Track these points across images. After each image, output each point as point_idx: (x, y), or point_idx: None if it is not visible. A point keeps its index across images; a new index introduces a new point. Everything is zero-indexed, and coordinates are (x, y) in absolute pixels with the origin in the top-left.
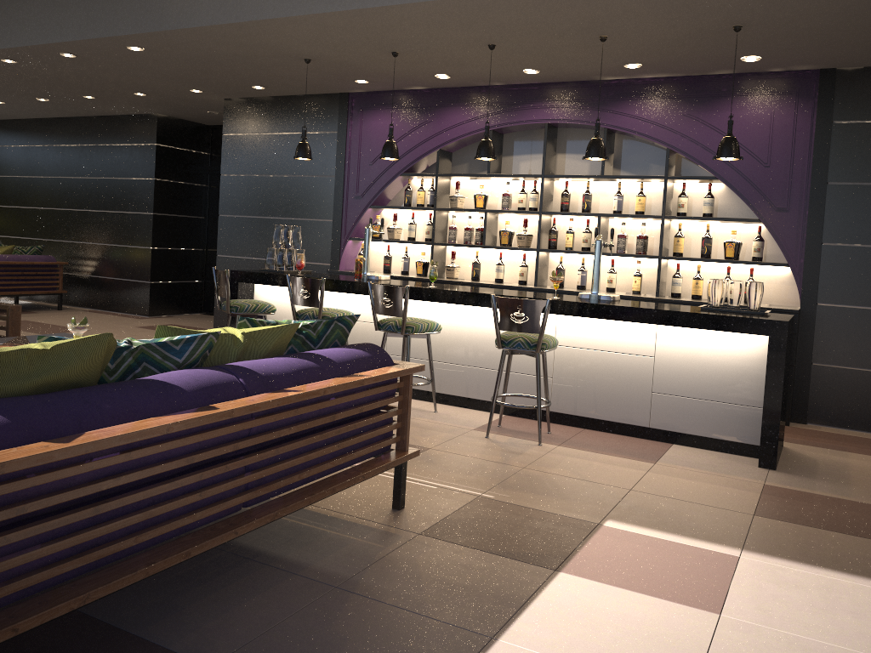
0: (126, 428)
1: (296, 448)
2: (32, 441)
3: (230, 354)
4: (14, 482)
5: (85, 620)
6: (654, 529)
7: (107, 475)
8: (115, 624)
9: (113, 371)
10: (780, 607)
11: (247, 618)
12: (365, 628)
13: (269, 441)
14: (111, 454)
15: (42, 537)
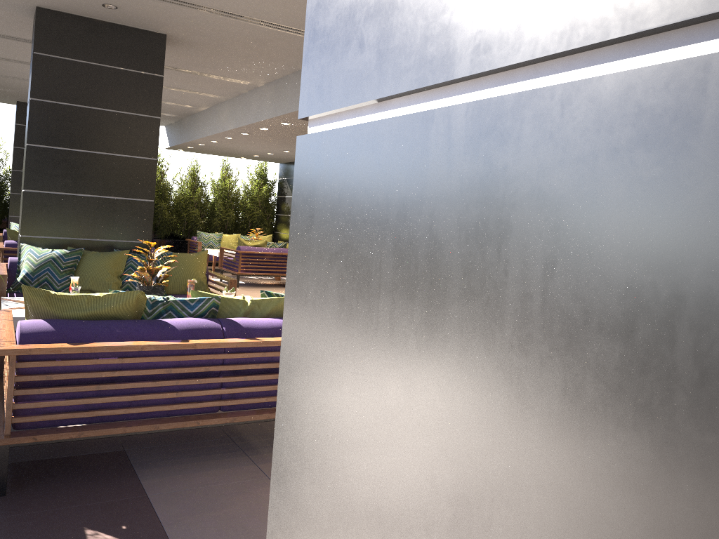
0: (116, 343)
1: (264, 379)
2: (63, 342)
3: (239, 313)
4: (45, 361)
5: (122, 457)
6: None
7: (110, 369)
8: (132, 463)
9: (150, 314)
10: None
11: (197, 479)
12: (252, 503)
13: (246, 371)
14: (111, 357)
15: (66, 396)
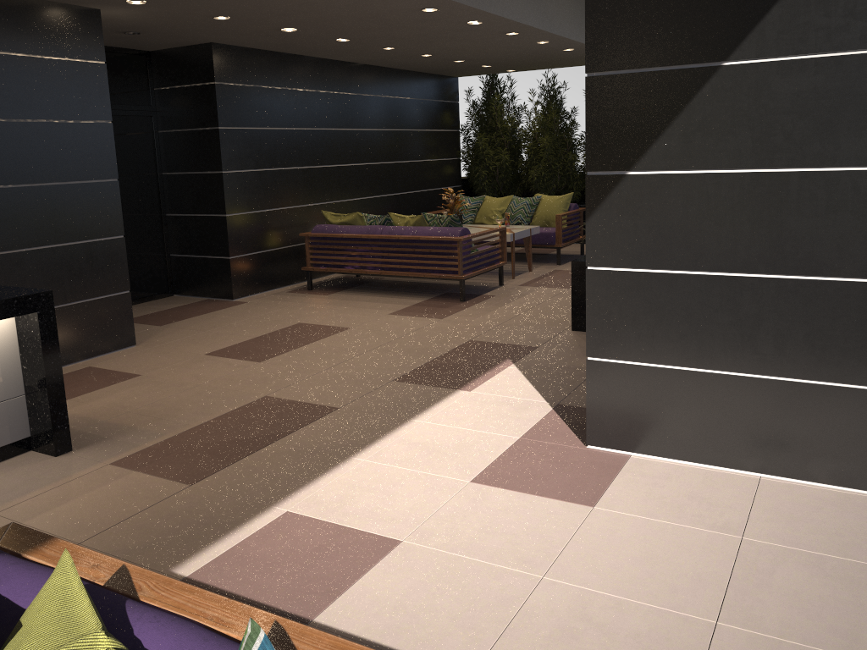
0: None
1: None
2: None
3: None
4: None
5: None
6: (210, 544)
7: None
8: None
9: None
10: (387, 512)
11: None
12: None
13: None
14: None
15: None
